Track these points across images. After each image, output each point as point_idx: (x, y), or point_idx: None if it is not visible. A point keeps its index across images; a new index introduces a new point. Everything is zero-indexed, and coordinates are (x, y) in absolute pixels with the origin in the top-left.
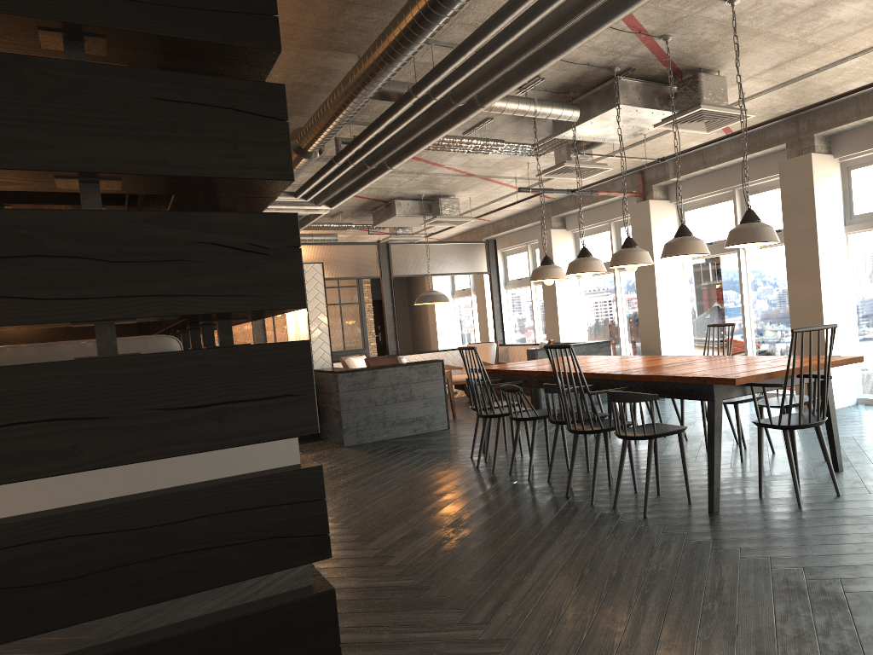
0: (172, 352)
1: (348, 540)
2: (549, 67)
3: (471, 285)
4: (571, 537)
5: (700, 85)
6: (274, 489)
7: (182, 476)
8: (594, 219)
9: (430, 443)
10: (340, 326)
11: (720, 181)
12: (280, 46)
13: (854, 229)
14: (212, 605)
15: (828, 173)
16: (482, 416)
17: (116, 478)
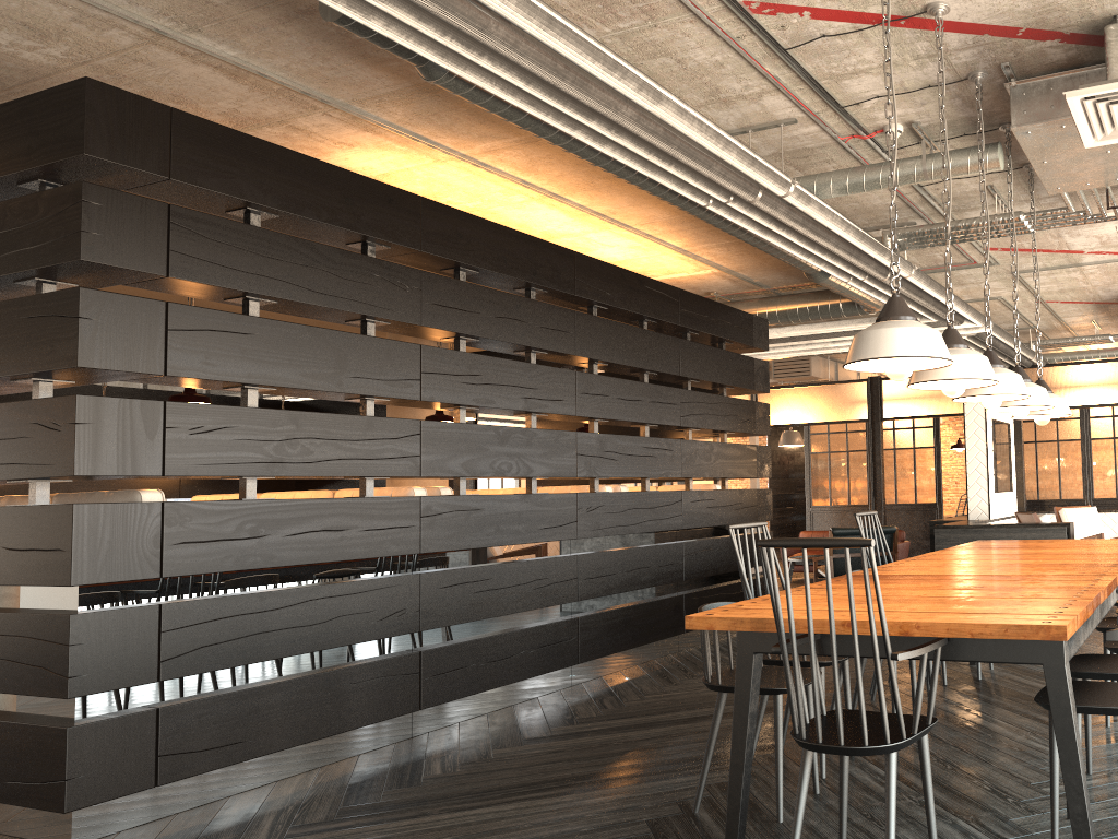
0: (15, 506)
1: (581, 716)
2: (899, 108)
3: None
4: (589, 797)
5: (1105, 50)
6: (46, 626)
7: (28, 601)
8: None
9: None
10: None
11: None
12: (80, 255)
13: None
14: (30, 708)
15: None
16: None
17: (5, 593)
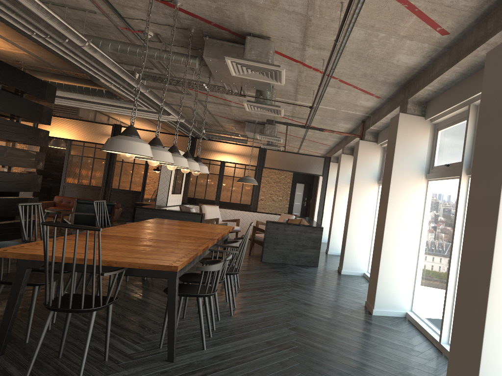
0: None
1: None
2: (152, 27)
3: None
4: None
5: (245, 45)
6: None
7: None
8: None
9: None
10: (241, 190)
11: None
12: None
13: (430, 177)
14: None
15: (415, 130)
16: None
17: None
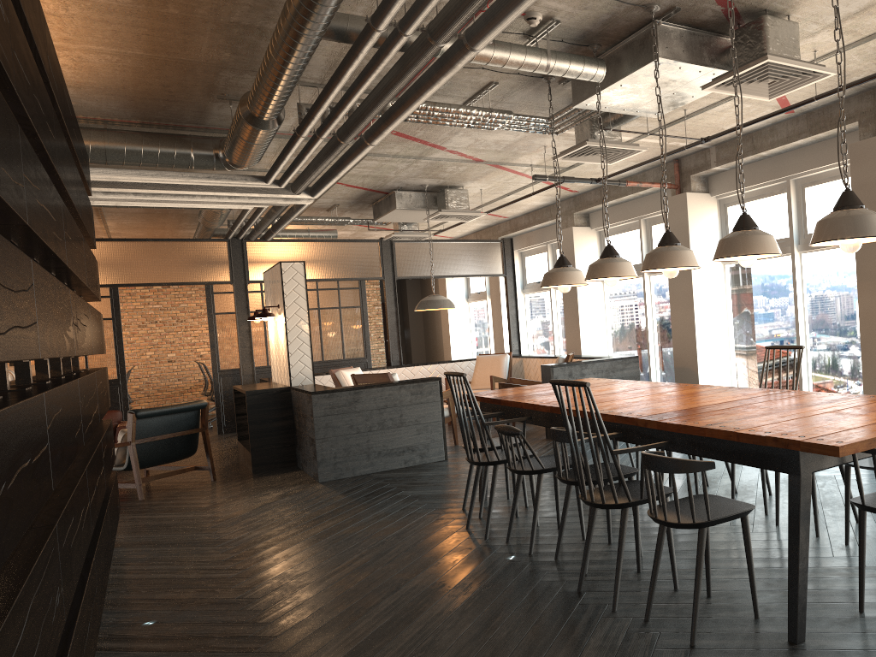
0: None
1: None
2: (566, 4)
3: (487, 288)
4: None
5: (765, 32)
6: None
7: None
8: (622, 216)
9: (420, 482)
10: (339, 332)
11: (772, 170)
12: None
13: None
14: None
15: None
16: (473, 463)
17: None
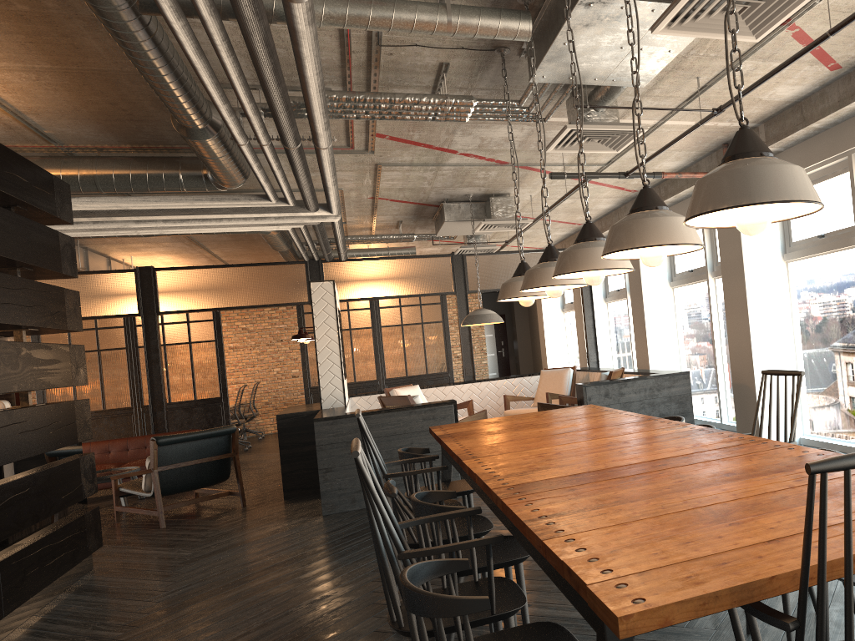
0: None
1: None
2: None
3: None
4: None
5: None
6: None
7: None
8: (684, 214)
9: None
10: (422, 347)
11: (830, 144)
12: None
13: None
14: None
15: None
16: None
17: None
